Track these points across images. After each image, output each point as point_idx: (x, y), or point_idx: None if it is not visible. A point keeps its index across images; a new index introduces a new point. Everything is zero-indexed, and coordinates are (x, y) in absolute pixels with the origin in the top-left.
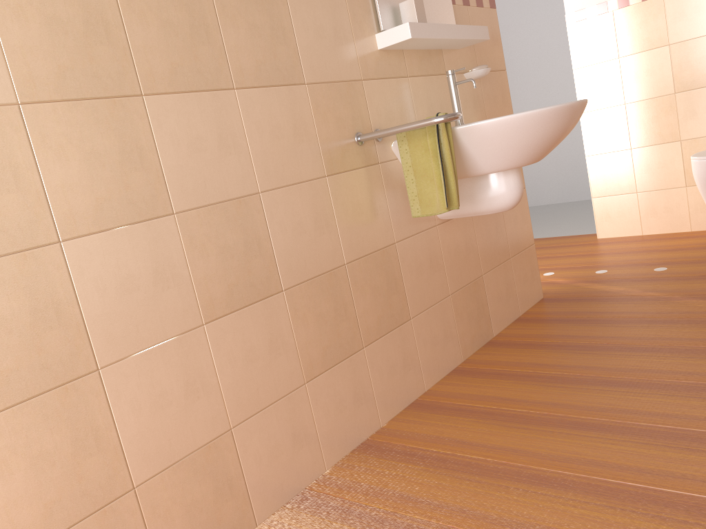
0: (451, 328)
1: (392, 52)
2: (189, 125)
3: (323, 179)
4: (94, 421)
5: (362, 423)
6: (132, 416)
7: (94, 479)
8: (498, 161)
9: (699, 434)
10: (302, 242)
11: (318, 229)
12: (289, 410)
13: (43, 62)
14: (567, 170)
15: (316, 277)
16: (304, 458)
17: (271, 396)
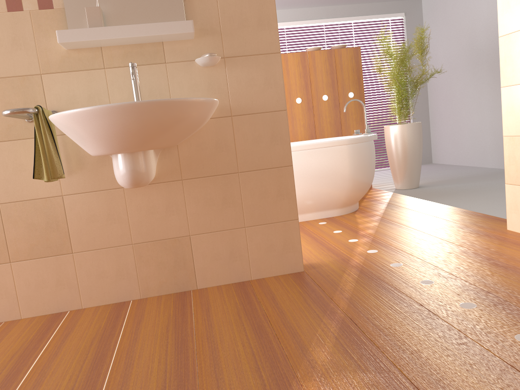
0: (130, 270)
1: (86, 49)
2: None
3: None
4: None
5: (0, 311)
6: None
7: None
8: (85, 147)
9: None
10: None
11: None
12: None
13: None
14: None
15: None
16: None
17: None
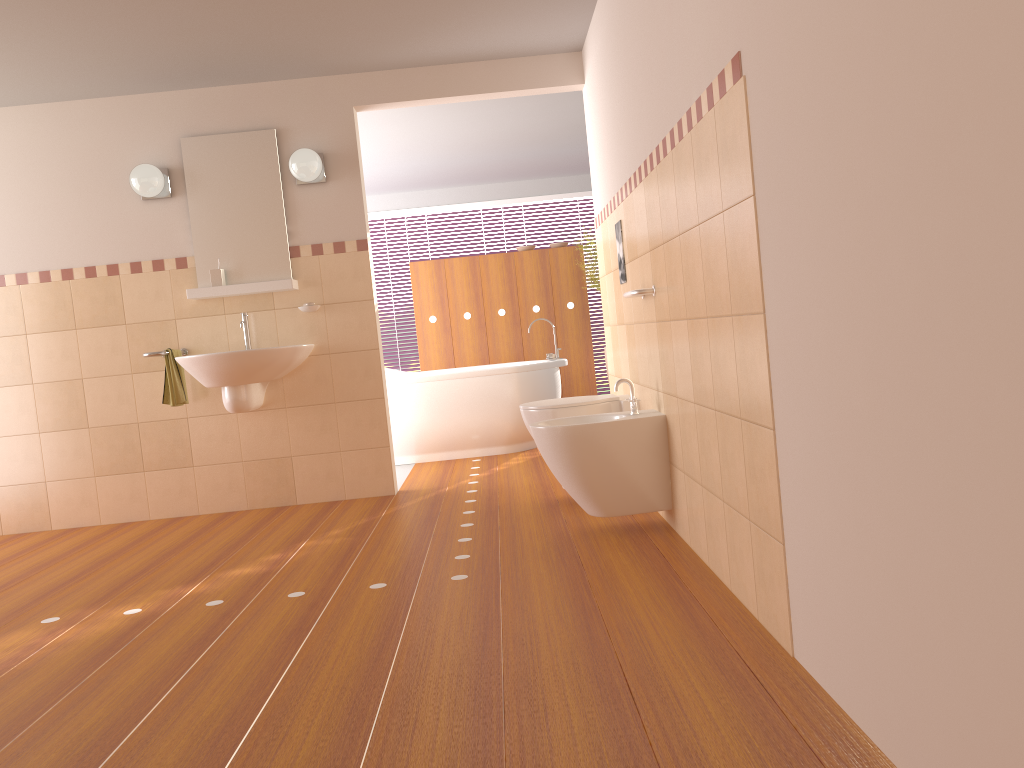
0: (240, 484)
1: (211, 299)
2: (47, 346)
3: (130, 375)
4: None
5: (134, 512)
6: (0, 459)
7: None
8: (199, 381)
9: (118, 555)
10: (107, 406)
11: (121, 401)
12: (82, 486)
13: None
14: None
15: (113, 426)
16: (87, 512)
17: (71, 475)
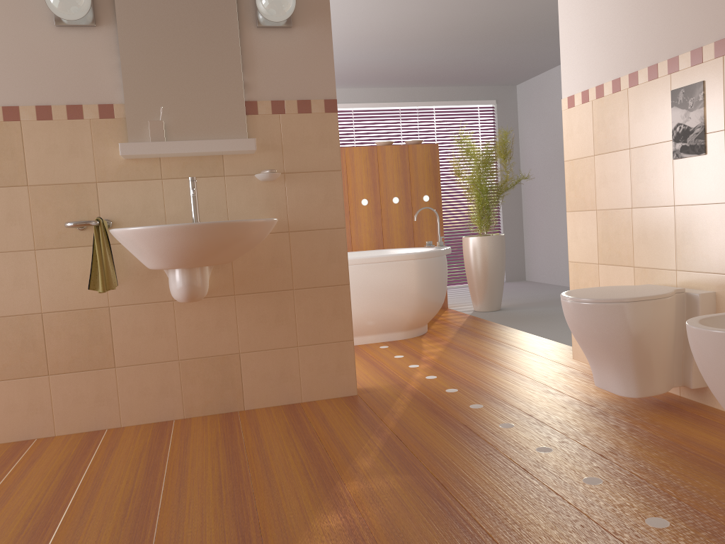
0: (174, 387)
1: (144, 159)
2: None
3: (32, 251)
4: None
5: (33, 427)
6: None
7: None
8: (145, 261)
9: (57, 515)
10: None
11: (18, 284)
12: None
13: None
14: None
15: (7, 317)
16: None
17: None
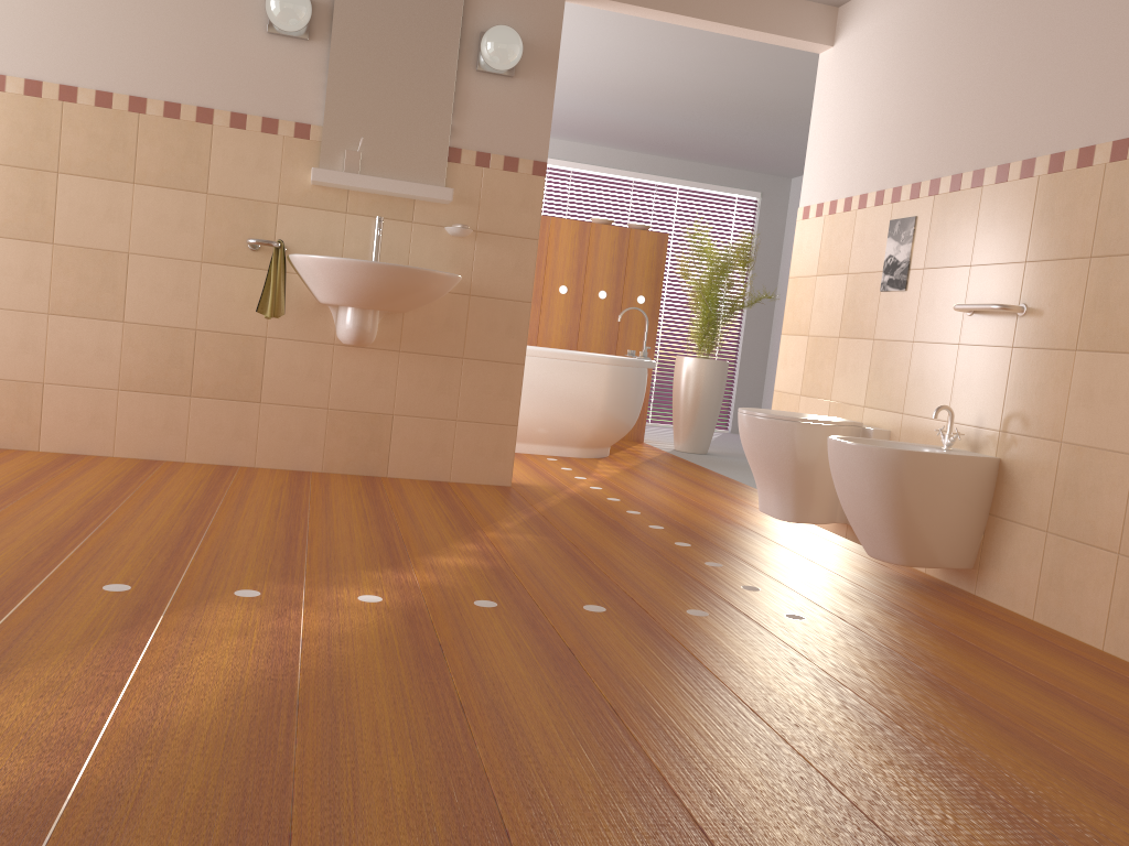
0: (318, 437)
1: (332, 189)
2: (86, 197)
3: (198, 263)
4: None
5: (165, 447)
6: None
7: None
8: (320, 293)
9: (212, 507)
10: (156, 298)
11: (177, 295)
12: (96, 399)
13: (2, 144)
14: None
15: (160, 326)
16: (96, 436)
17: (84, 381)
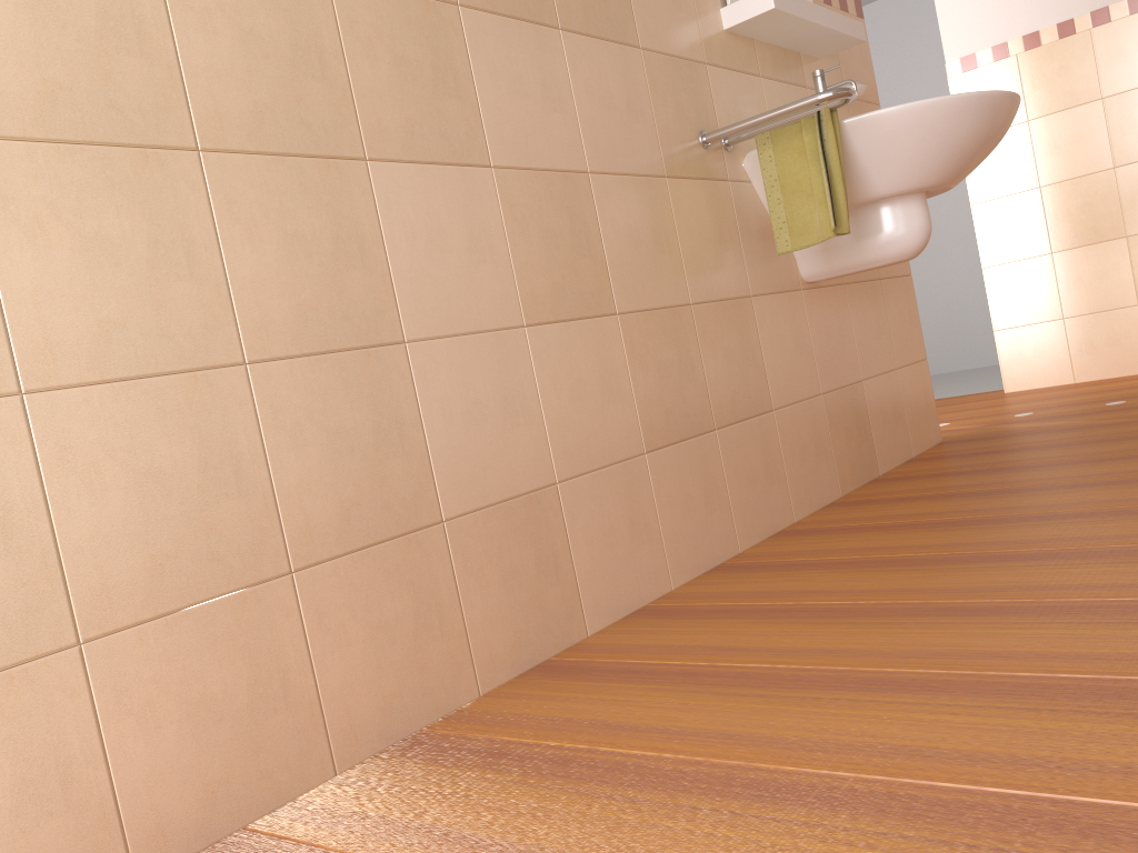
0: (825, 443)
1: (741, 38)
2: (508, 58)
3: (662, 179)
4: (398, 410)
5: (715, 539)
6: (442, 420)
7: (398, 491)
8: (901, 174)
9: None
10: (638, 256)
11: (658, 244)
12: (626, 485)
13: None
14: (939, 324)
15: (655, 310)
16: (645, 560)
17: (604, 455)
